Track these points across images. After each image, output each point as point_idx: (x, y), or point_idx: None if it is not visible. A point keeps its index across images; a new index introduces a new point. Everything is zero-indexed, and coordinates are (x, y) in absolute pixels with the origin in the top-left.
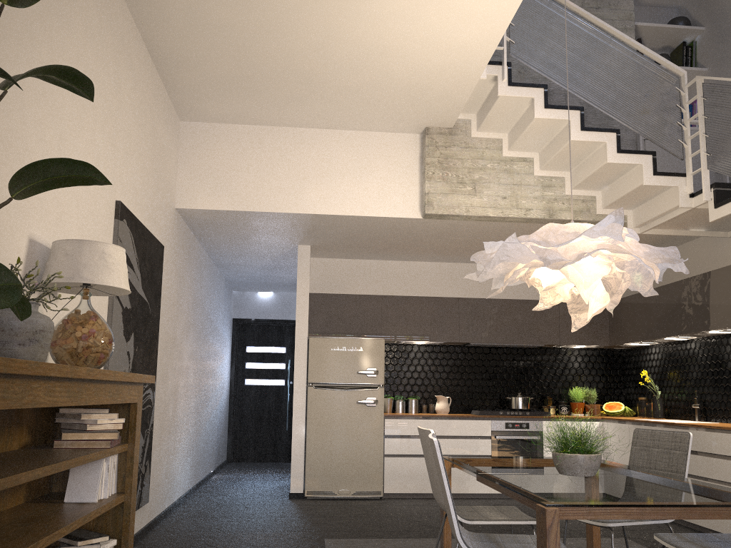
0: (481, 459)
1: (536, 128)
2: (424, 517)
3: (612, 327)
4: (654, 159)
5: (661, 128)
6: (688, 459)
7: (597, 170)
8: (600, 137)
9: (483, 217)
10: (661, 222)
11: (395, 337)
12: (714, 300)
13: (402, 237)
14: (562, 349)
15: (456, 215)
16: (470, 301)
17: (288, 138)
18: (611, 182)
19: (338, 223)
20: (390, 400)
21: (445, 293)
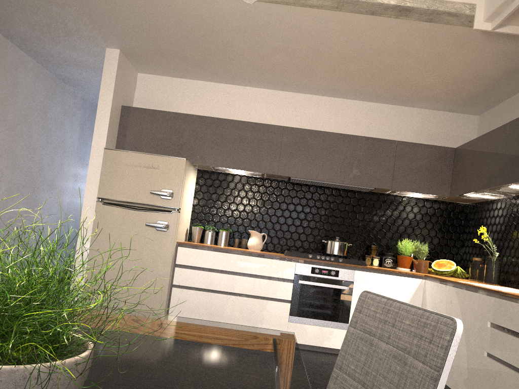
0: None
1: None
2: None
3: (455, 176)
4: None
5: None
6: None
7: None
8: None
9: None
10: None
11: (208, 162)
12: None
13: (205, 38)
14: (397, 197)
15: None
16: (295, 131)
17: None
18: None
19: (112, 3)
20: (198, 229)
21: (277, 124)
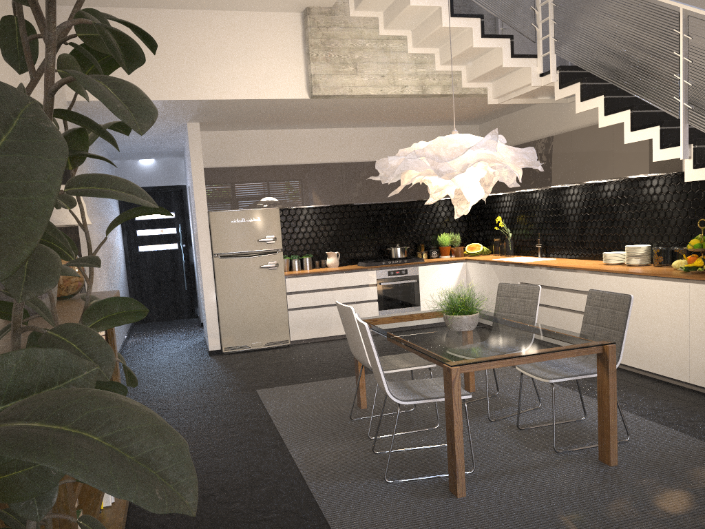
0: (385, 319)
1: (410, 12)
2: (330, 359)
3: None
4: (512, 42)
5: (518, 13)
6: (538, 305)
7: (464, 51)
8: (467, 23)
9: (365, 96)
10: (516, 95)
11: (287, 204)
12: (555, 161)
13: (288, 112)
14: None
15: (341, 95)
16: (351, 165)
17: (172, 21)
18: (475, 59)
19: (229, 105)
20: (287, 260)
21: (328, 158)
